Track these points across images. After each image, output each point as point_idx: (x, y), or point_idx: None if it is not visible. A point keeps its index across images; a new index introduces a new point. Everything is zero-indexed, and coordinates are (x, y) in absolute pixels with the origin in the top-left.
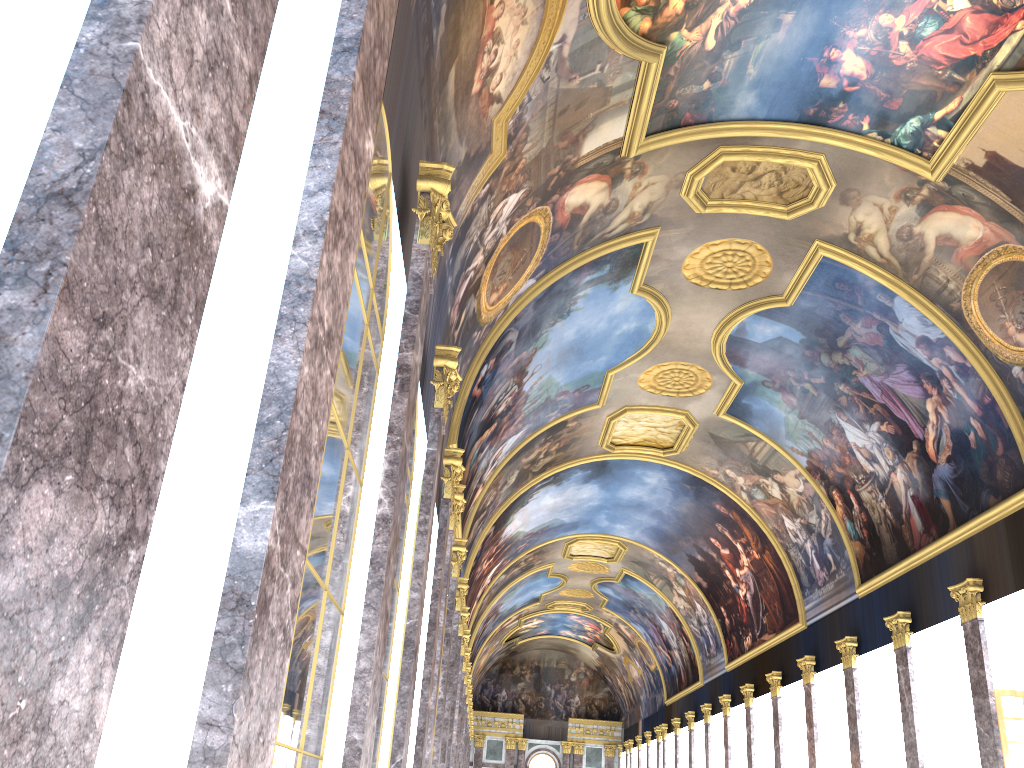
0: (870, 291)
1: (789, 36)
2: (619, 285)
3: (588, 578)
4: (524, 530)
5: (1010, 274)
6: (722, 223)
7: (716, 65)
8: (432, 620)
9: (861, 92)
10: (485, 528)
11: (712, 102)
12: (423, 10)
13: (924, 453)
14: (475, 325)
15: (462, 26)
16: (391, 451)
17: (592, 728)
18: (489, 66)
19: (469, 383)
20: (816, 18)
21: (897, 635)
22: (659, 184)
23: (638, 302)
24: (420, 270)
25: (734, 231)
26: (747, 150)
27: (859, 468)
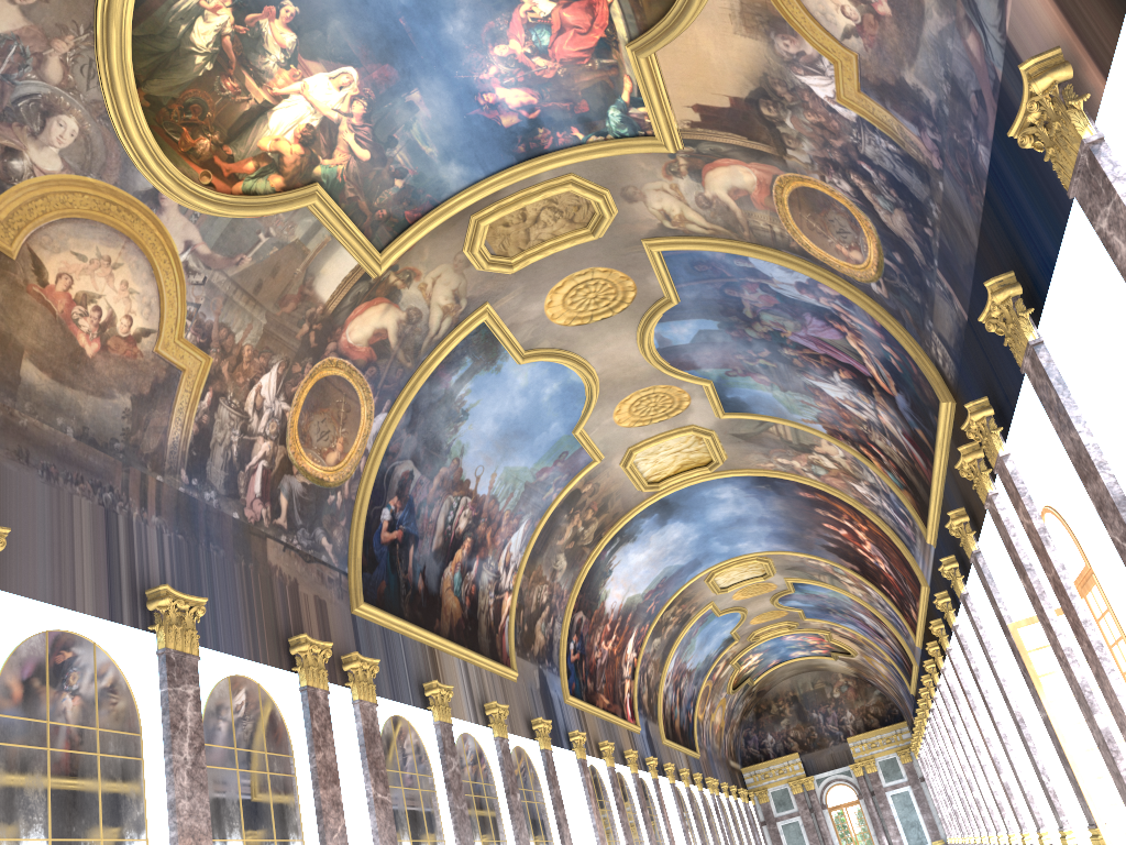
0: (726, 261)
1: (433, 107)
2: (499, 364)
3: (765, 599)
4: (637, 593)
5: (803, 201)
6: (546, 268)
7: (390, 164)
8: (318, 809)
9: (546, 112)
10: (565, 619)
11: (421, 191)
12: None
13: (881, 389)
14: (323, 492)
15: (8, 329)
16: None
17: (876, 739)
18: (98, 322)
19: (357, 540)
20: (441, 82)
21: (954, 583)
22: (446, 273)
23: (538, 366)
24: None
25: (565, 268)
26: (499, 206)
27: (858, 419)
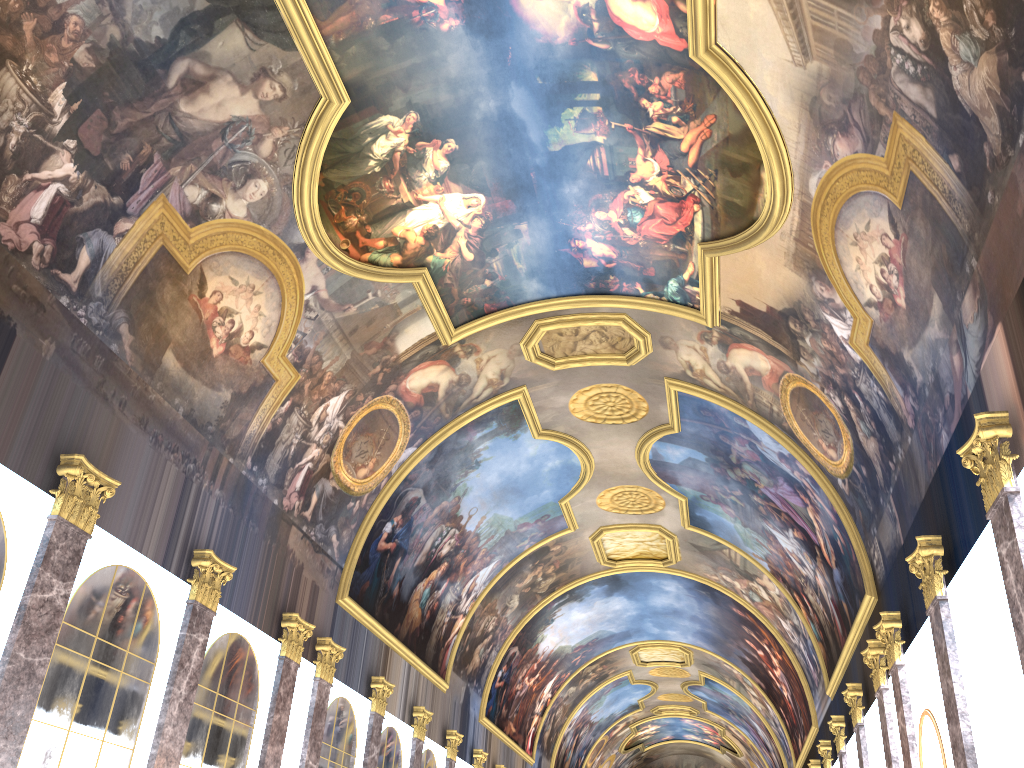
0: (727, 415)
1: (534, 238)
2: (518, 434)
3: (676, 682)
4: (568, 644)
5: (802, 398)
6: (581, 374)
7: (486, 268)
8: (262, 760)
9: (620, 266)
10: (501, 650)
11: (503, 292)
12: (80, 344)
13: (824, 558)
14: (346, 498)
15: (166, 324)
16: (1, 668)
17: None
18: (229, 332)
19: (359, 543)
20: (547, 223)
21: (837, 739)
22: (500, 355)
23: (548, 443)
24: (49, 533)
25: (596, 378)
26: (560, 319)
27: (798, 572)
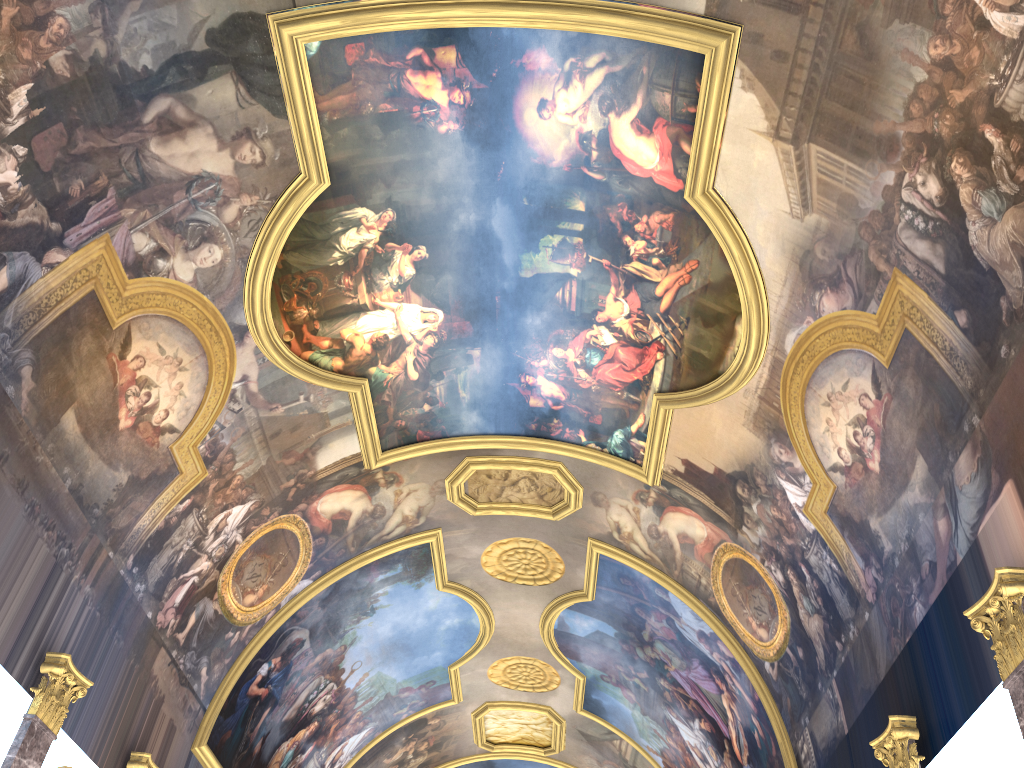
0: (649, 586)
1: (484, 366)
2: (422, 582)
3: None
4: None
5: (737, 570)
6: (501, 523)
7: (428, 391)
8: None
9: (567, 410)
10: None
11: (439, 420)
12: None
13: (733, 753)
14: (226, 626)
15: (75, 379)
16: None
17: None
18: (142, 405)
19: (230, 683)
20: (501, 352)
21: None
22: (422, 490)
23: (451, 598)
24: None
25: (516, 530)
26: (492, 459)
27: None
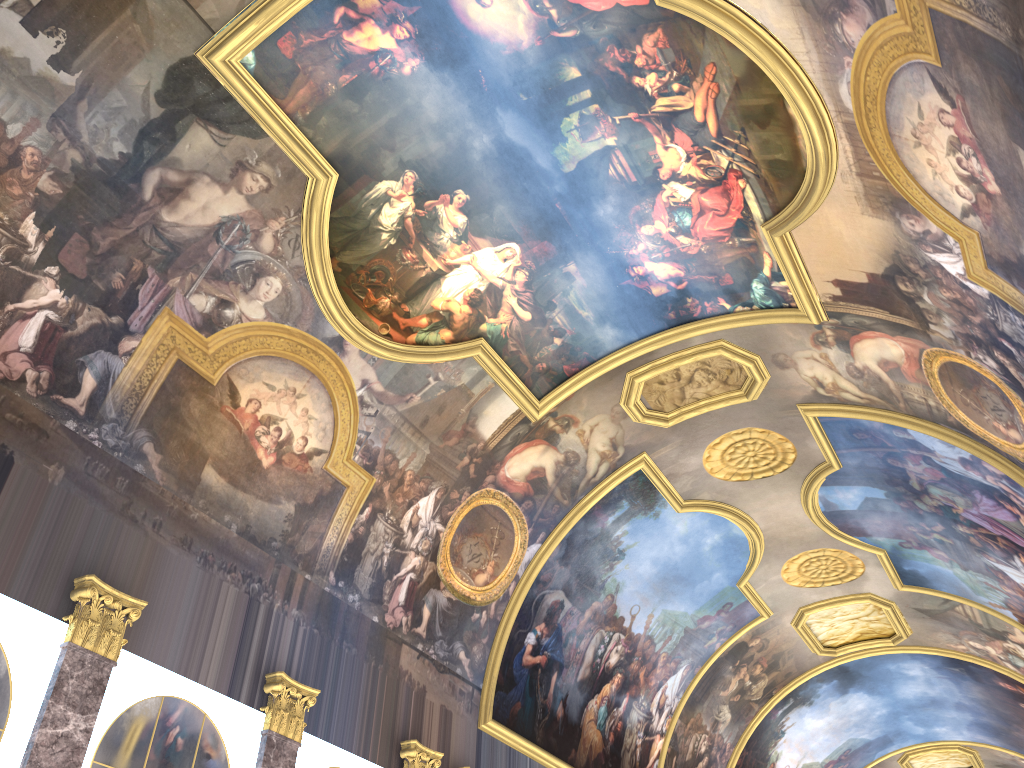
0: (885, 431)
1: (588, 277)
2: (657, 510)
3: None
4: (815, 761)
5: (953, 376)
6: (703, 425)
7: (549, 325)
8: None
9: (692, 284)
10: None
11: (578, 348)
12: (96, 467)
13: None
14: (467, 609)
15: (199, 439)
16: None
17: None
18: (277, 440)
19: (496, 659)
20: (595, 256)
21: None
22: (603, 422)
23: (697, 516)
24: (61, 662)
25: (722, 426)
26: (653, 365)
27: None
